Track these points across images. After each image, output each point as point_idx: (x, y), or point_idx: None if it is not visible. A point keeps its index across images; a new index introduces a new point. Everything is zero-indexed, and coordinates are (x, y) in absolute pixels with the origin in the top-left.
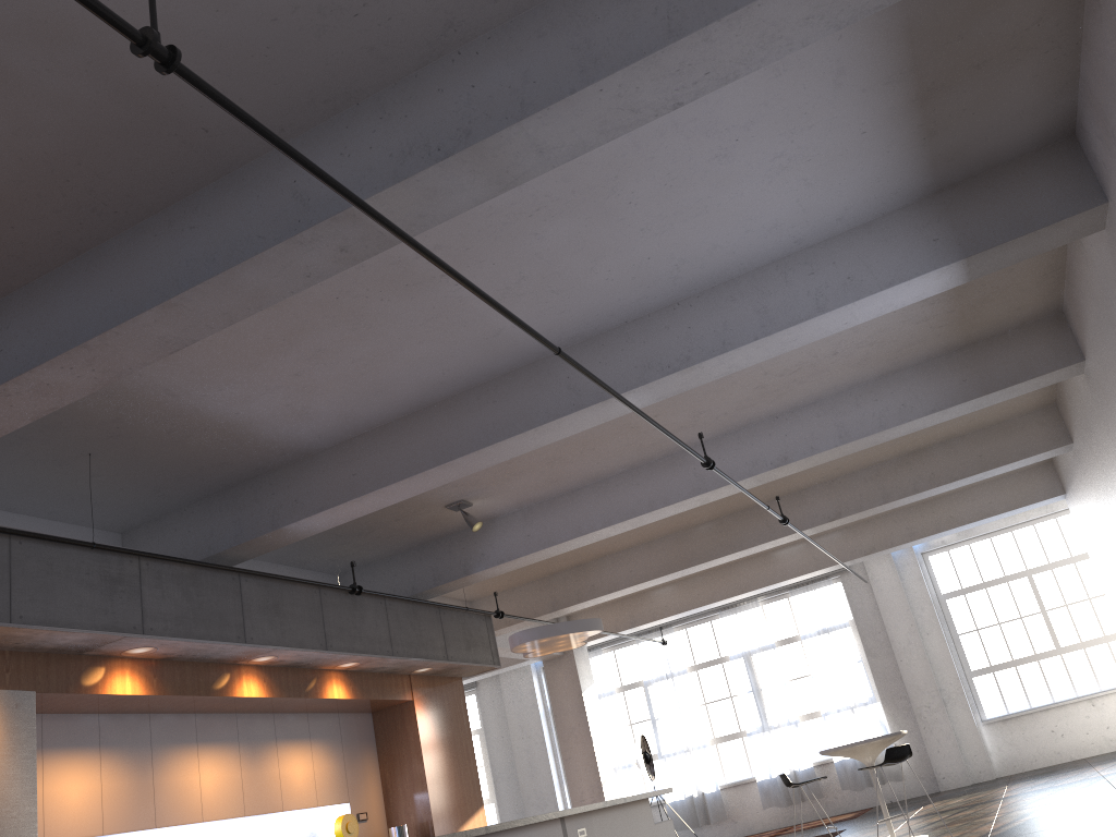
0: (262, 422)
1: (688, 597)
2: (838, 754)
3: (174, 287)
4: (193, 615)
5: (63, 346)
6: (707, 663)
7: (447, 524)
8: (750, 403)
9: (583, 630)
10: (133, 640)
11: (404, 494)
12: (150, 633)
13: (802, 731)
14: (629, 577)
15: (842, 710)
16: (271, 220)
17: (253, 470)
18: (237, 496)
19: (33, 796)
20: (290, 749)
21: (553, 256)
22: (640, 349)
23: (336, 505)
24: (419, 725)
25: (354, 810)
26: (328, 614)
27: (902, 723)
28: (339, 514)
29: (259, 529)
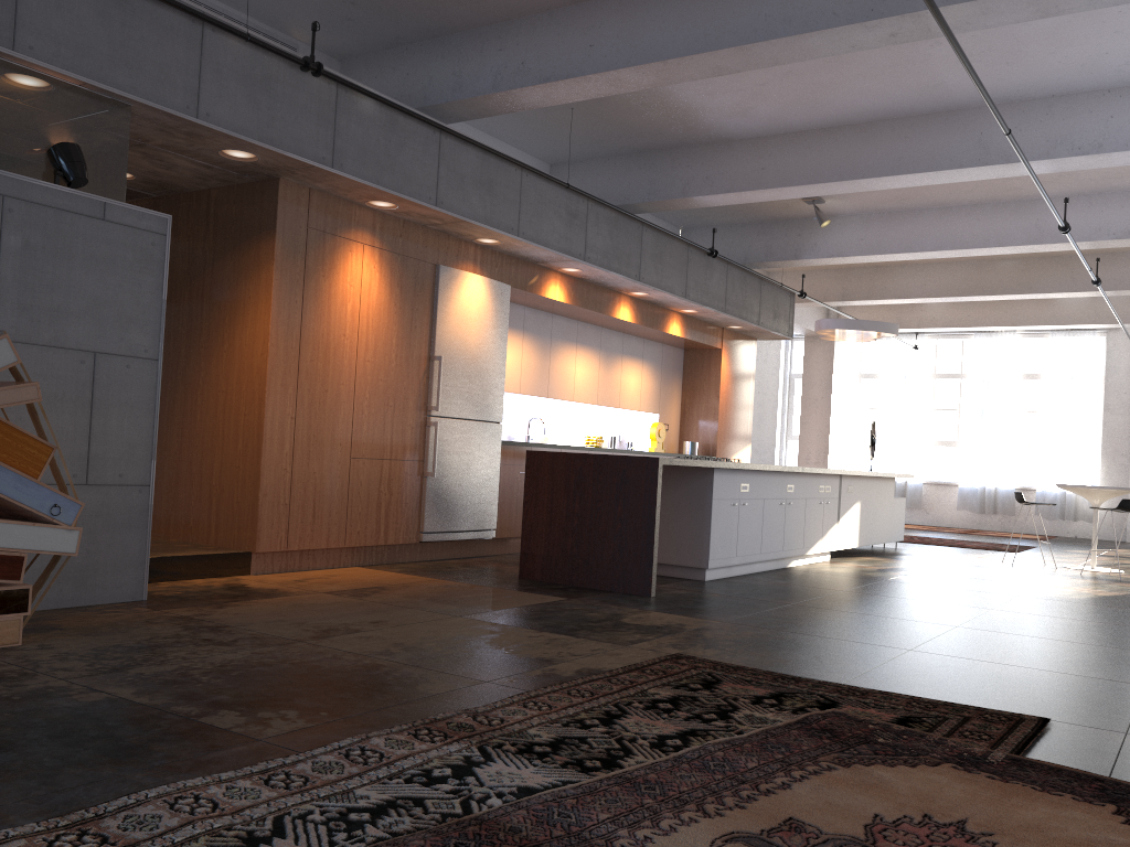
0: (709, 111)
1: (957, 316)
2: (1072, 491)
3: (751, 35)
4: (612, 252)
5: (647, 58)
6: (947, 375)
7: (793, 212)
8: (1118, 176)
9: (882, 331)
10: (575, 263)
11: (798, 195)
12: (588, 261)
13: (1015, 457)
14: (921, 289)
15: (1061, 450)
16: (847, 2)
17: (677, 142)
18: (655, 160)
19: (504, 359)
20: (629, 363)
21: (1025, 39)
22: (1057, 125)
23: (741, 191)
24: (721, 370)
25: (660, 421)
26: (690, 269)
27: (1114, 476)
28: (738, 198)
29: (671, 193)
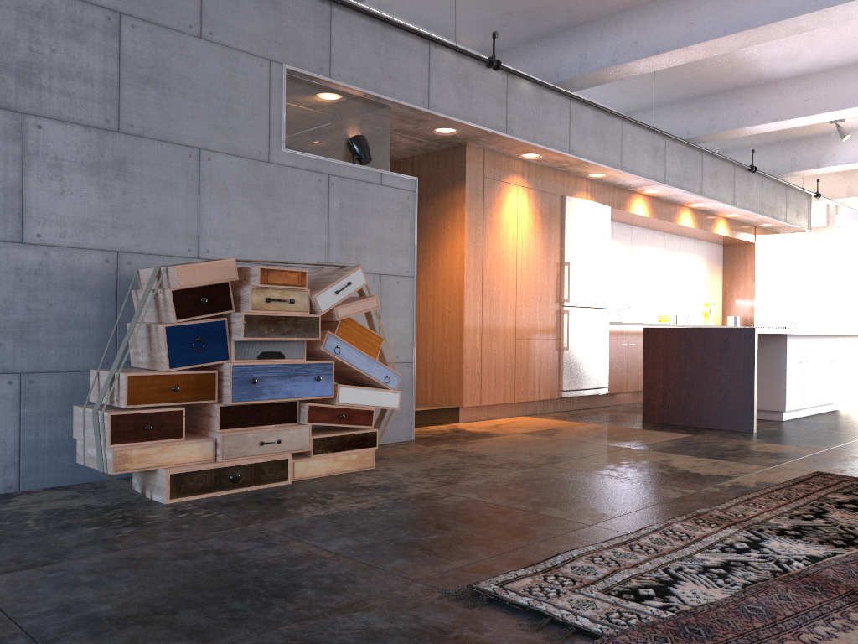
0: (764, 60)
1: None
2: None
3: (830, 1)
4: (683, 175)
5: (740, 27)
6: None
7: (814, 131)
8: None
9: None
10: (657, 186)
11: (835, 117)
12: (667, 184)
13: None
14: None
15: None
16: None
17: (731, 87)
18: (712, 102)
19: (608, 262)
20: (685, 259)
21: None
22: None
23: (787, 119)
24: (755, 259)
25: (708, 301)
26: (736, 183)
27: None
28: (783, 124)
29: (726, 126)
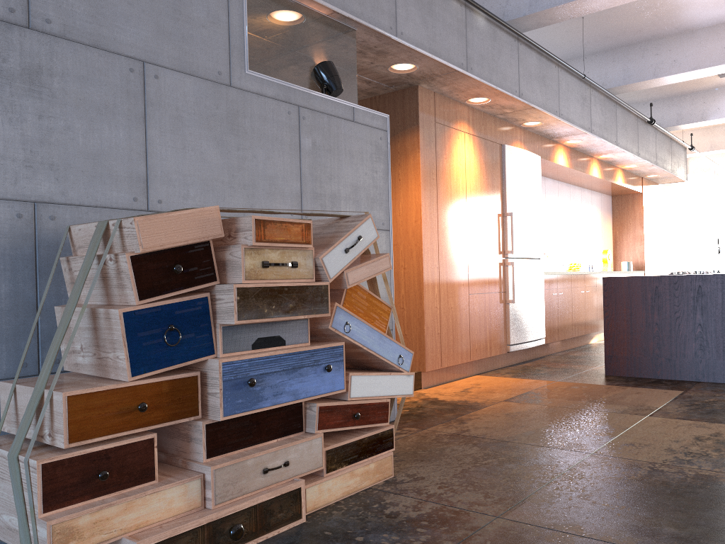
0: (692, 6)
1: None
2: None
3: None
4: (603, 125)
5: None
6: None
7: (702, 86)
8: None
9: None
10: (583, 135)
11: None
12: (592, 133)
13: None
14: None
15: None
16: None
17: (648, 37)
18: (627, 53)
19: (541, 211)
20: (585, 209)
21: None
22: None
23: (707, 67)
24: (643, 208)
25: (603, 248)
26: (639, 134)
27: None
28: (700, 73)
29: (643, 76)
